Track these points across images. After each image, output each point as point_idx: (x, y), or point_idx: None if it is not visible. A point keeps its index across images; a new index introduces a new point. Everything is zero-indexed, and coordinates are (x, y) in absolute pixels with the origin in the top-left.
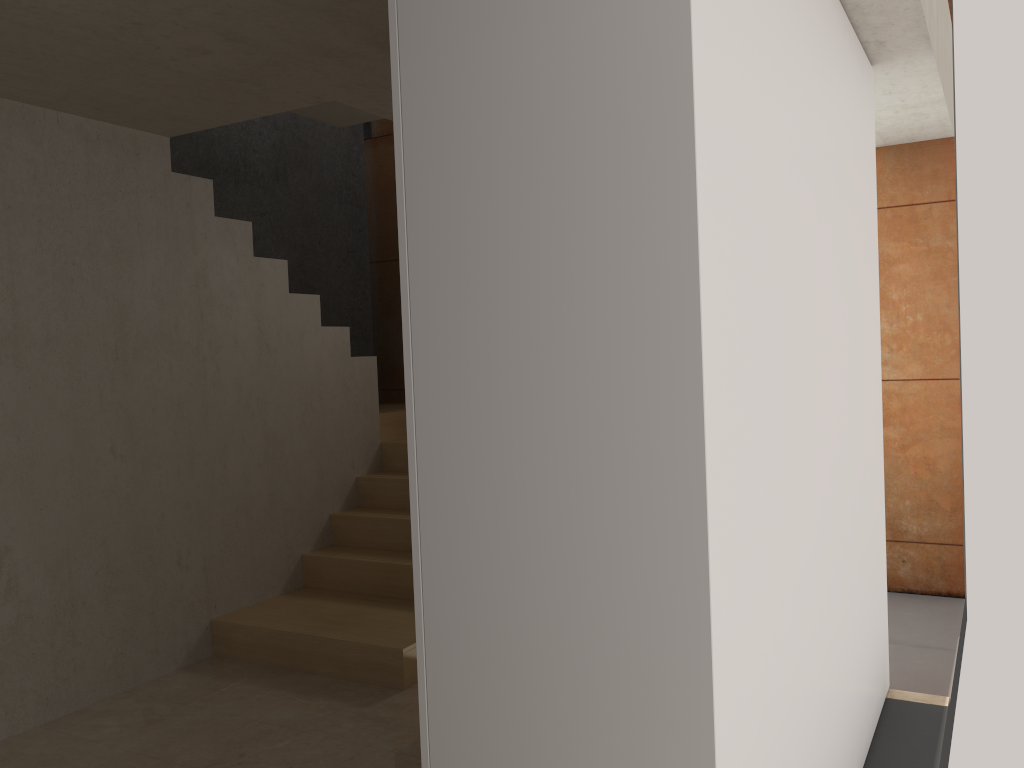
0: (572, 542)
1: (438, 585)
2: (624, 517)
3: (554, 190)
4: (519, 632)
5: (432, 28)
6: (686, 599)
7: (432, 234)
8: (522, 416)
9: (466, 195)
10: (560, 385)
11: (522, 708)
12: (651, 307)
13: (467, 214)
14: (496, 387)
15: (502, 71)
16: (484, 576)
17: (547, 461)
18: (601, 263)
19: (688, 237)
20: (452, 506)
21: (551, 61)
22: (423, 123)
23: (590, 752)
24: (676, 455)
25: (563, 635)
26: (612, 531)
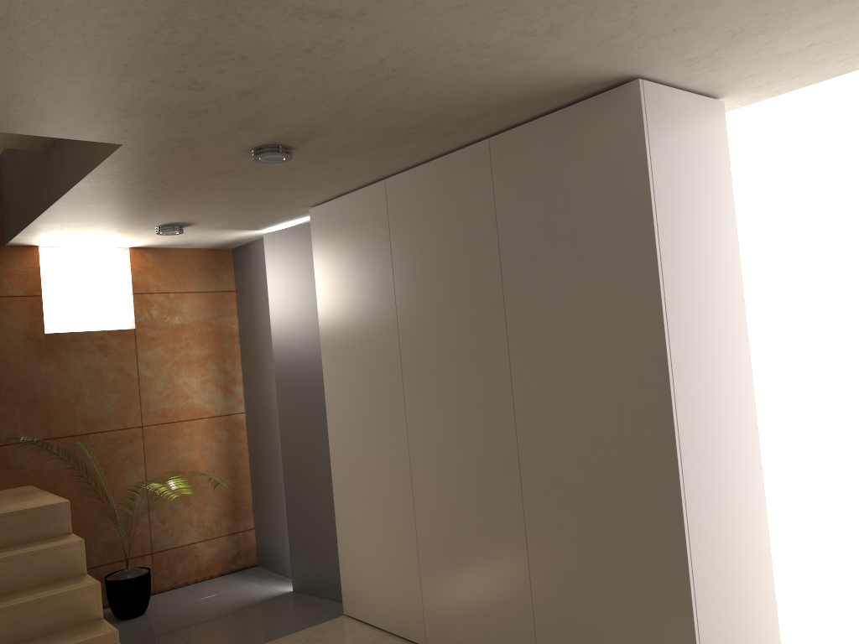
0: (728, 447)
1: (690, 488)
2: (740, 430)
3: (710, 288)
4: (717, 498)
5: (667, 200)
6: (756, 459)
7: (674, 303)
8: (710, 392)
9: (684, 285)
10: (719, 375)
11: (721, 535)
12: (738, 340)
13: (685, 294)
14: (701, 379)
15: (691, 230)
16: (704, 475)
17: (718, 411)
18: (725, 321)
19: (744, 312)
20: (691, 443)
21: (705, 231)
22: (667, 246)
23: (740, 542)
24: (749, 400)
25: (729, 492)
26: (737, 437)
